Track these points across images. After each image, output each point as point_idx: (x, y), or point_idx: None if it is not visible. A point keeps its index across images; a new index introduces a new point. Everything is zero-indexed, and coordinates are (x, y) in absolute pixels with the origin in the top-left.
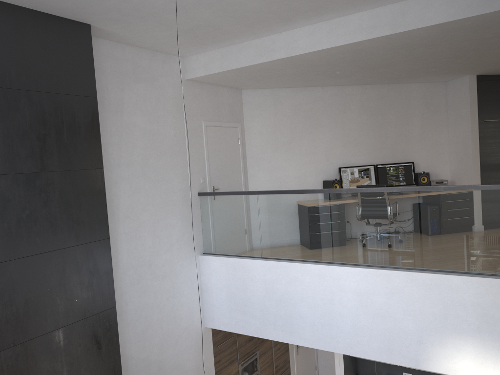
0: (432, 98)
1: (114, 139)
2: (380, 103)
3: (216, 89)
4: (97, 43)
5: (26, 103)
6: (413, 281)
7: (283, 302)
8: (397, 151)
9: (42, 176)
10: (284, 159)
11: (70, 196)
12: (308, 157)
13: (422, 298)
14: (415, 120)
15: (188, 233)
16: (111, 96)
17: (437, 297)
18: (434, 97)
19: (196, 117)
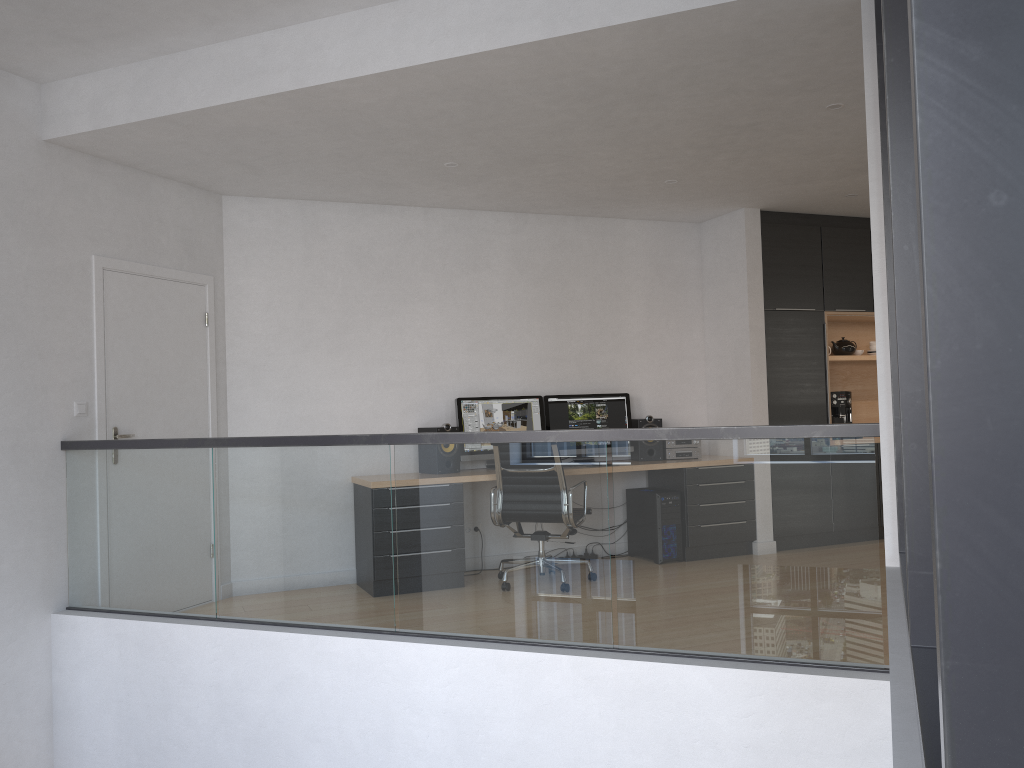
0: (672, 256)
1: None
2: (557, 257)
3: (142, 182)
4: None
5: None
6: (592, 682)
7: (263, 742)
8: (594, 367)
9: None
10: (324, 373)
11: None
12: (385, 370)
13: (614, 727)
14: (634, 301)
15: (17, 550)
16: None
17: (651, 725)
18: (675, 254)
19: (71, 243)
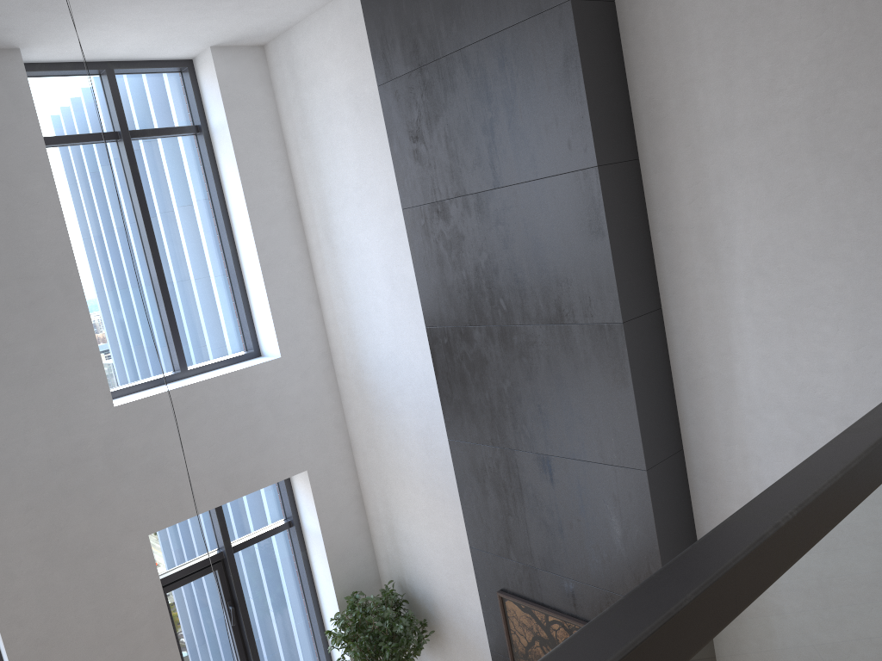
0: None
1: (711, 64)
2: None
3: None
4: None
5: (463, 73)
6: None
7: None
8: None
9: (496, 195)
10: None
11: (539, 229)
12: None
13: None
14: None
15: None
16: None
17: None
18: None
19: None
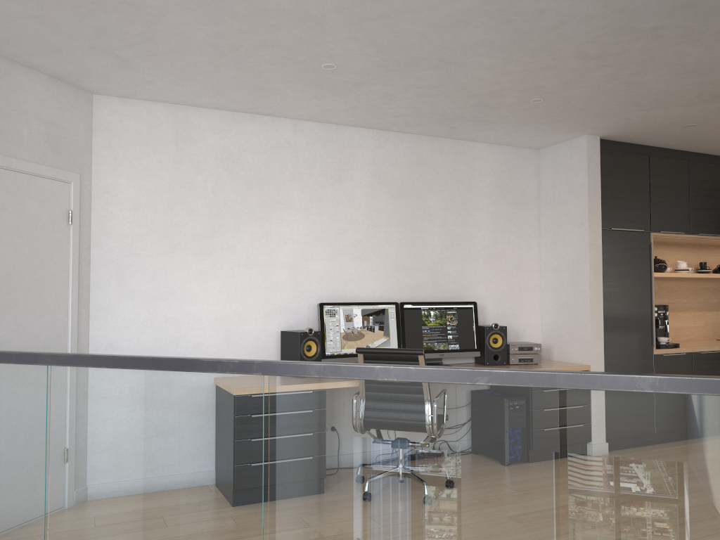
0: (514, 177)
1: None
2: (414, 173)
3: (1, 68)
4: None
5: None
6: None
7: None
8: (445, 277)
9: None
10: (191, 275)
11: None
12: (250, 274)
13: None
14: (481, 217)
15: None
16: None
17: None
18: (517, 176)
19: None
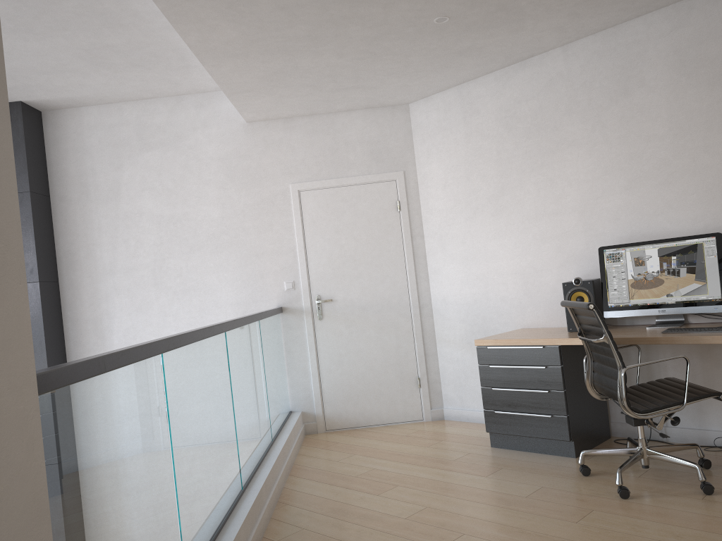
0: None
1: (105, 238)
2: None
3: (328, 121)
4: (79, 115)
5: None
6: None
7: None
8: None
9: None
10: (490, 235)
11: None
12: (540, 225)
13: None
14: None
15: None
16: (100, 180)
17: None
18: None
19: (273, 181)
